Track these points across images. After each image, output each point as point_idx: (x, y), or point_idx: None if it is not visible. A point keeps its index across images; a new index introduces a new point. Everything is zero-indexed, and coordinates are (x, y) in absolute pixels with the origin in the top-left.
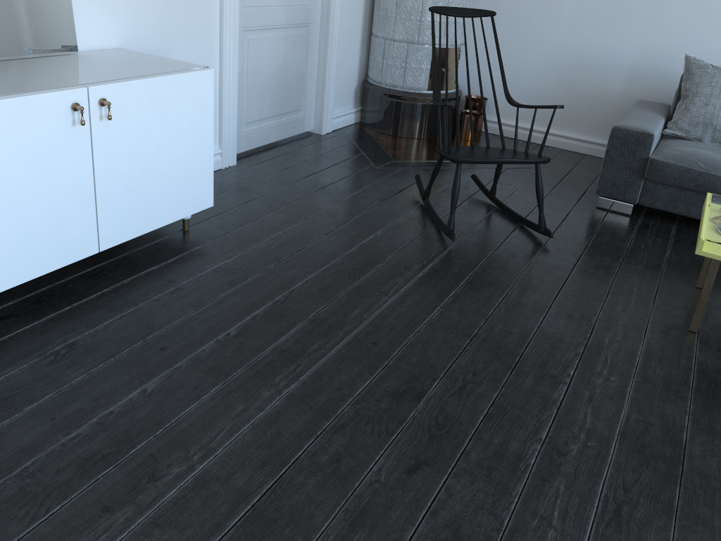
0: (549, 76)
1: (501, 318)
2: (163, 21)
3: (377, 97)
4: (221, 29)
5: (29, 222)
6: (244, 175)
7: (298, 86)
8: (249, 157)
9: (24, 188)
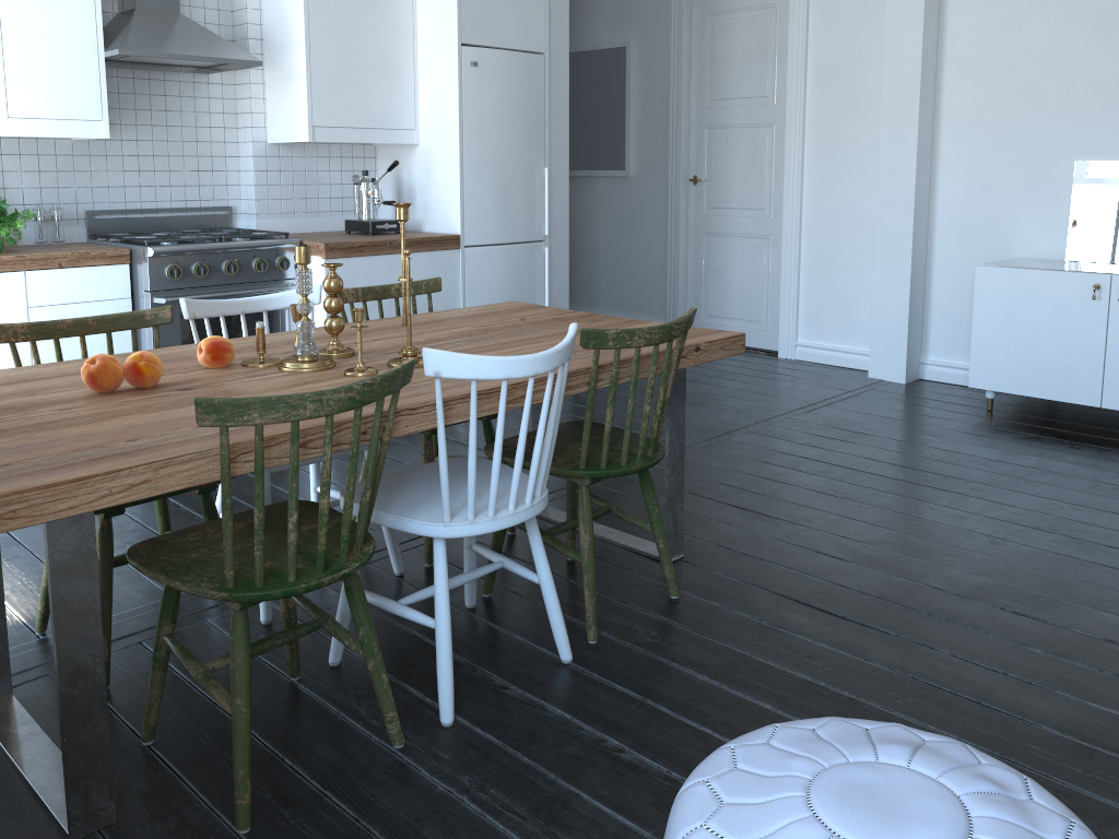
0: None
1: None
2: None
3: None
4: None
5: (1044, 356)
6: None
7: None
8: None
9: (1046, 331)
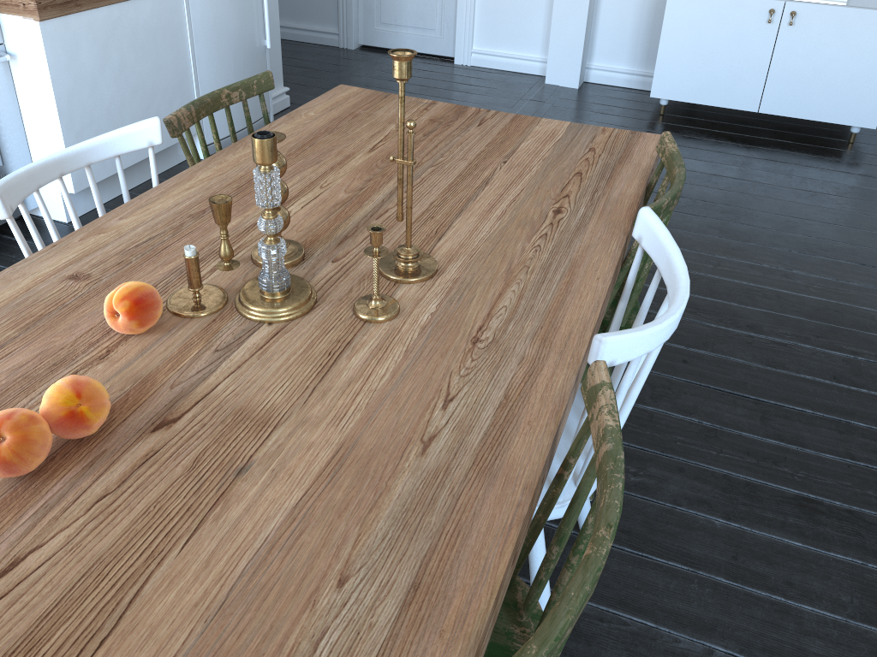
0: None
1: None
2: None
3: None
4: None
5: (718, 71)
6: None
7: None
8: None
9: (723, 50)
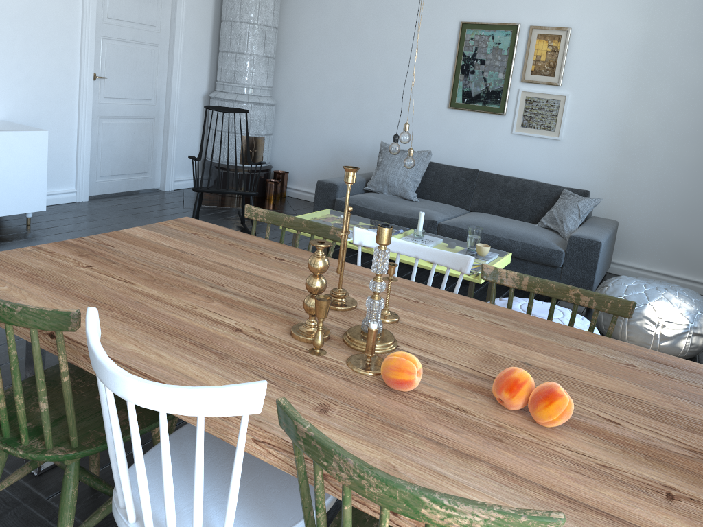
0: (326, 157)
1: None
2: (36, 107)
3: (208, 168)
4: (78, 115)
5: None
6: (88, 206)
7: (146, 157)
8: (100, 198)
9: None
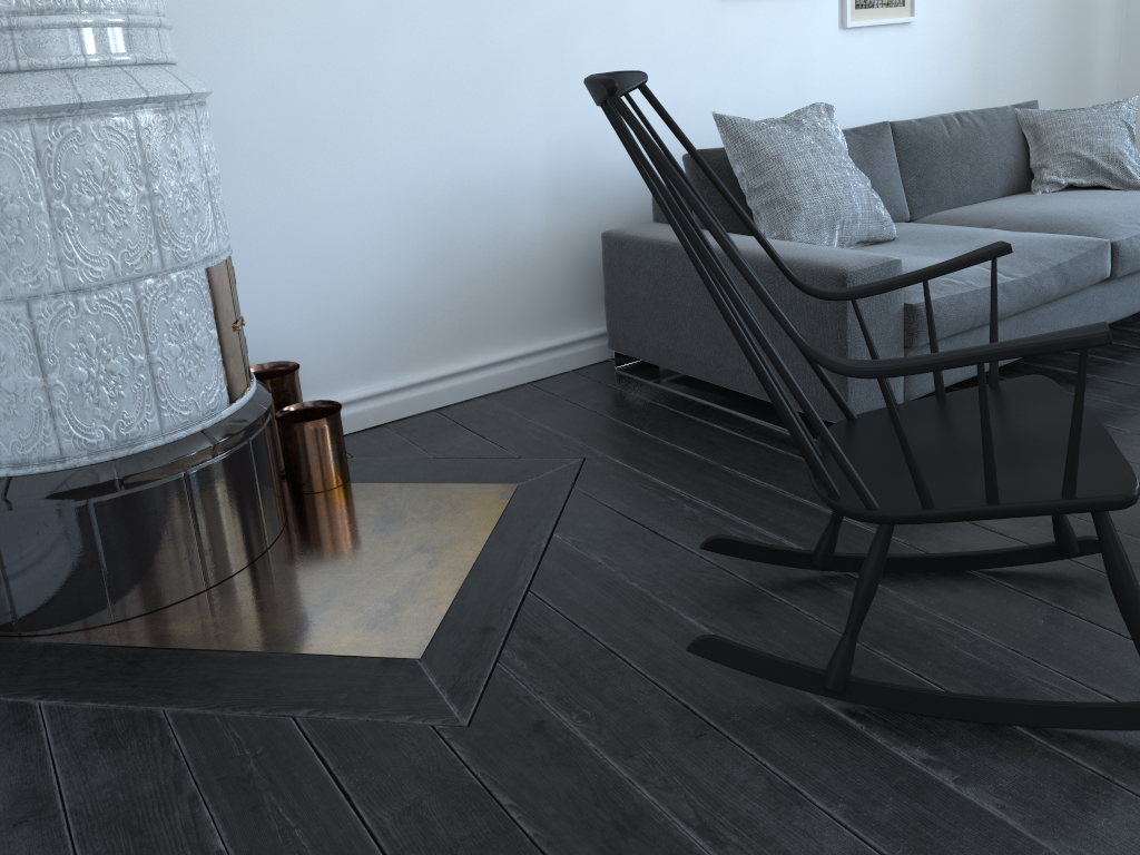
0: (402, 251)
1: None
2: None
3: (76, 509)
4: None
5: None
6: None
7: None
8: None
9: None
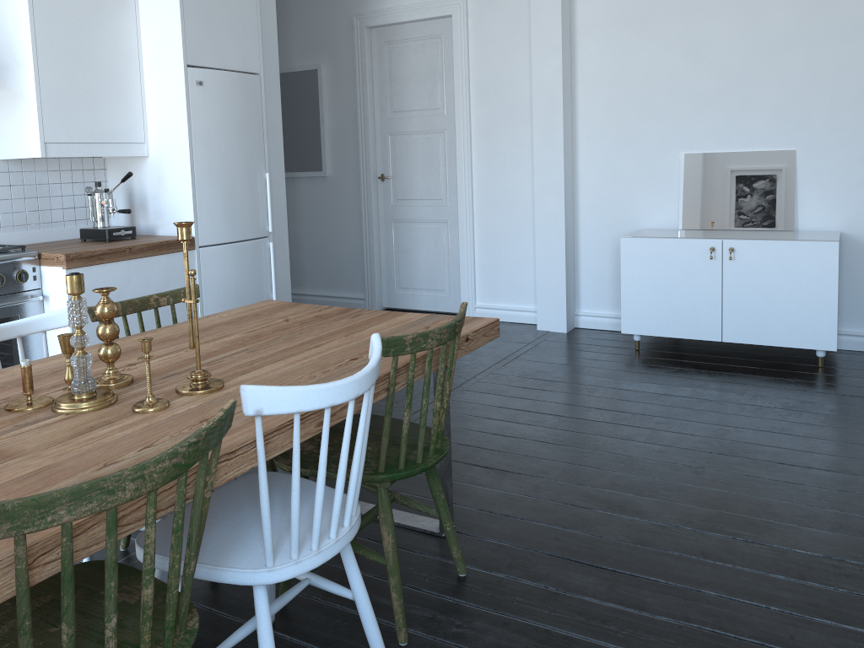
0: None
1: (863, 463)
2: None
3: None
4: None
5: (677, 305)
6: None
7: None
8: None
9: (677, 286)
